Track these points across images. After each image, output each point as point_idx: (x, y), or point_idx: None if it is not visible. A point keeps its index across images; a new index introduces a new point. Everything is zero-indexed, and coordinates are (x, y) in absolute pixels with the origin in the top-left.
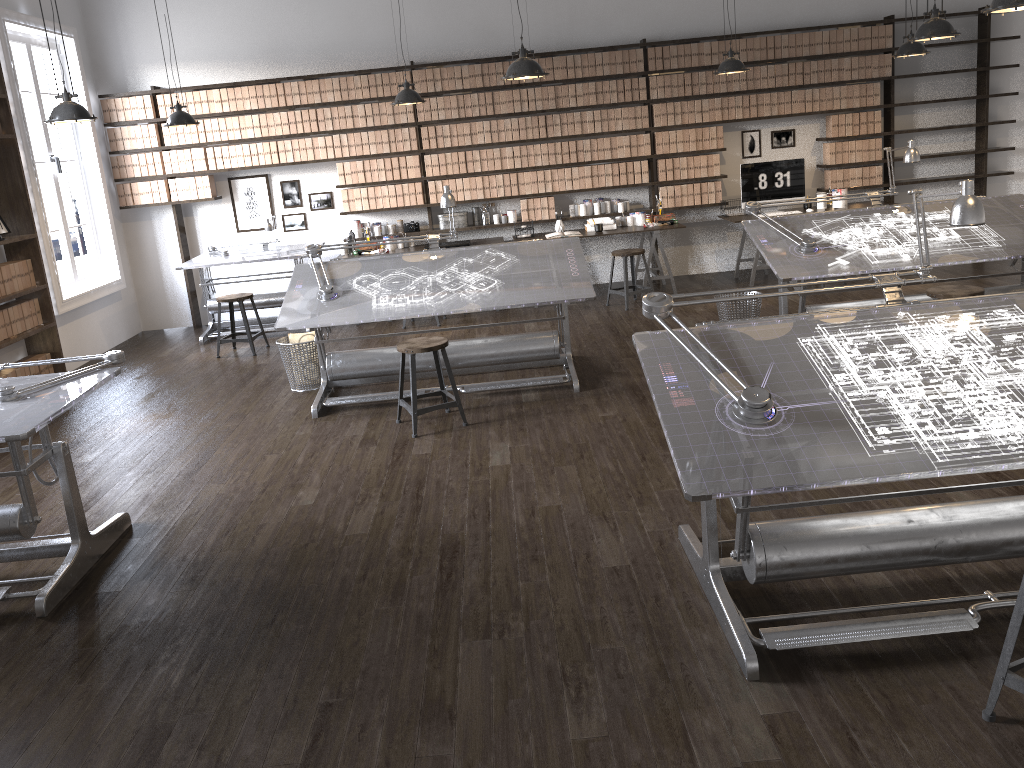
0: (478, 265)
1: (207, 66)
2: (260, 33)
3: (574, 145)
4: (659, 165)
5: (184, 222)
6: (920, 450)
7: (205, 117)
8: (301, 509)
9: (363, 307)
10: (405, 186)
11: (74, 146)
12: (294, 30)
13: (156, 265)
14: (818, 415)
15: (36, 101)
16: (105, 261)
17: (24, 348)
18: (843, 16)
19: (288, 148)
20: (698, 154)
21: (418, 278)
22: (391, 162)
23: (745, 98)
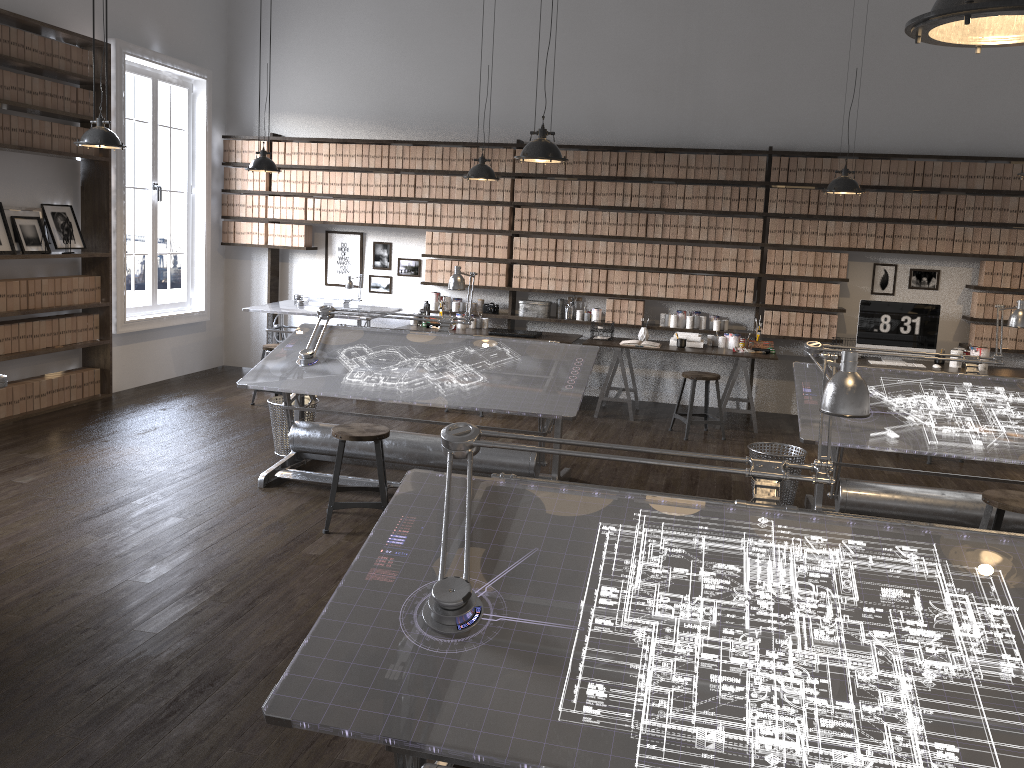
0: (475, 357)
1: (326, 121)
2: (380, 95)
3: (674, 250)
4: (767, 286)
5: (279, 267)
6: (619, 737)
7: (313, 169)
8: (131, 586)
9: (332, 379)
10: (489, 265)
11: (186, 179)
12: (412, 96)
13: (247, 304)
14: (528, 641)
15: (151, 131)
16: (194, 291)
17: (79, 359)
18: (1019, 149)
19: (383, 210)
20: (818, 281)
21: (406, 359)
22: (480, 239)
23: (880, 226)
